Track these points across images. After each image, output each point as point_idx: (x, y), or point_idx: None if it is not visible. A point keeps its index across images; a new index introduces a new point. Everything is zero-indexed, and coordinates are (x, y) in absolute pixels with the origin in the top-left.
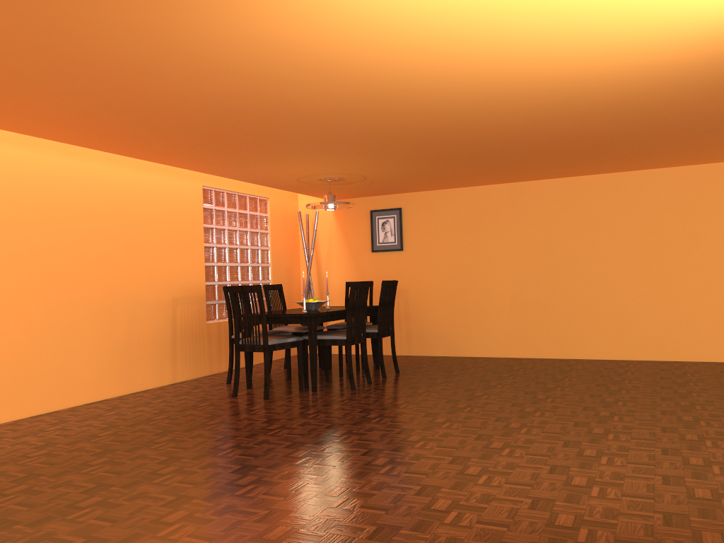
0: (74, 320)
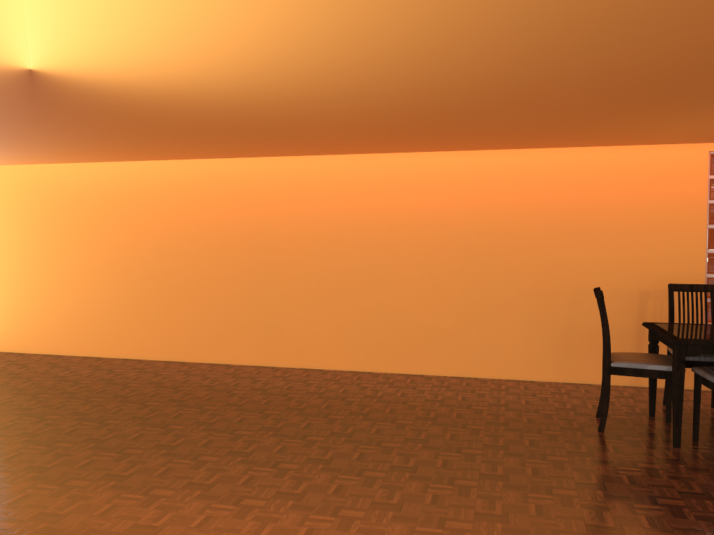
0: (502, 302)
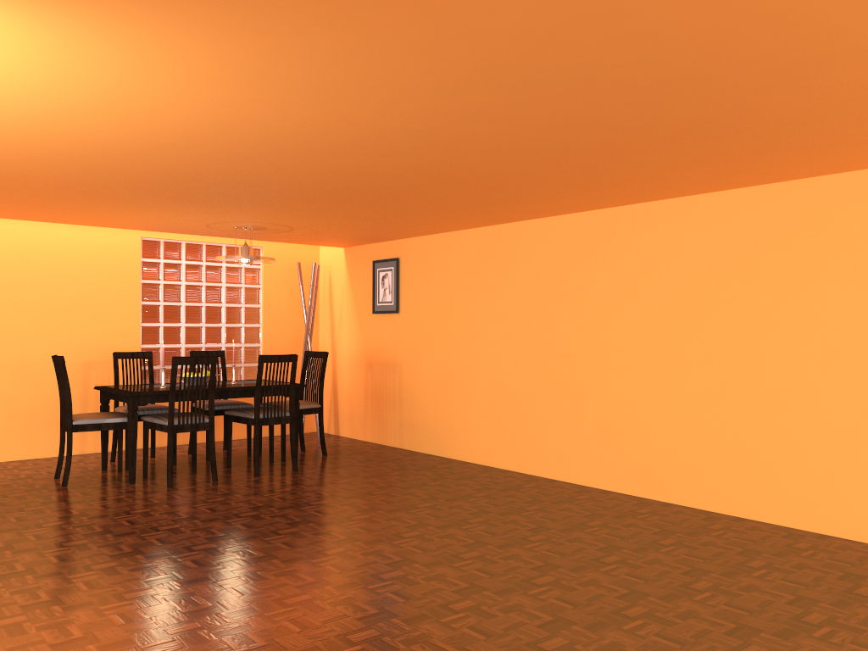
0: None
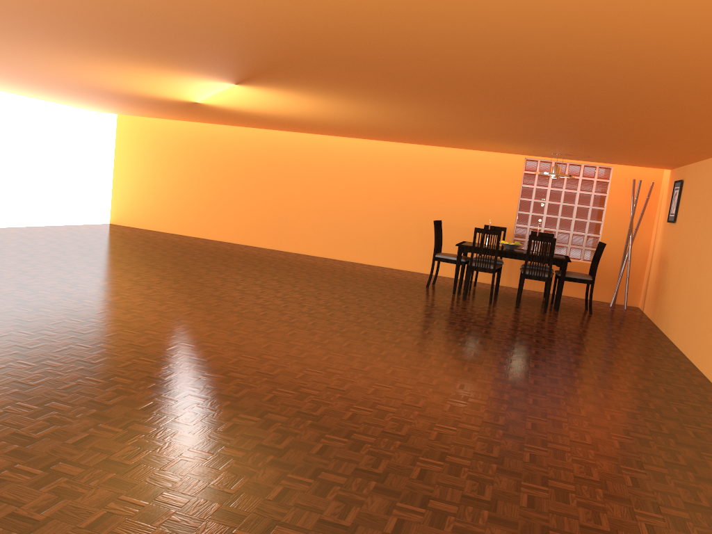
0: (408, 228)
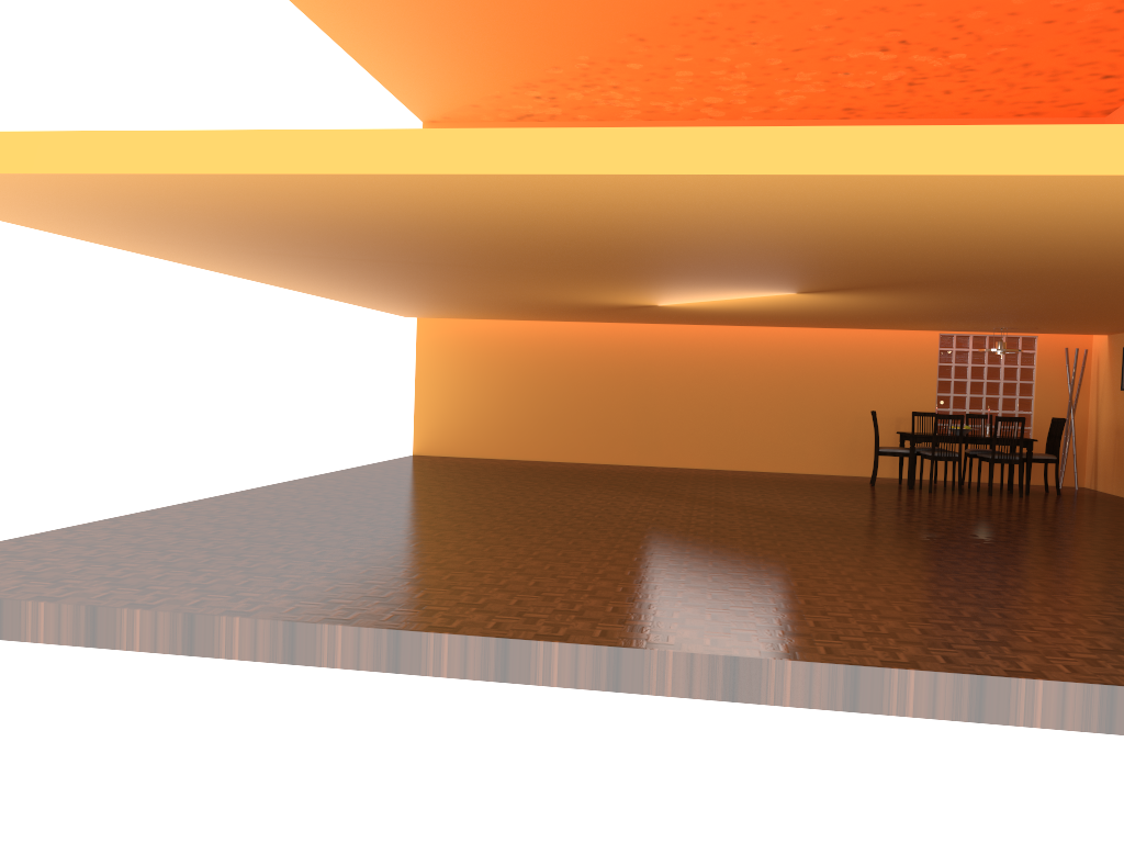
0: (810, 424)
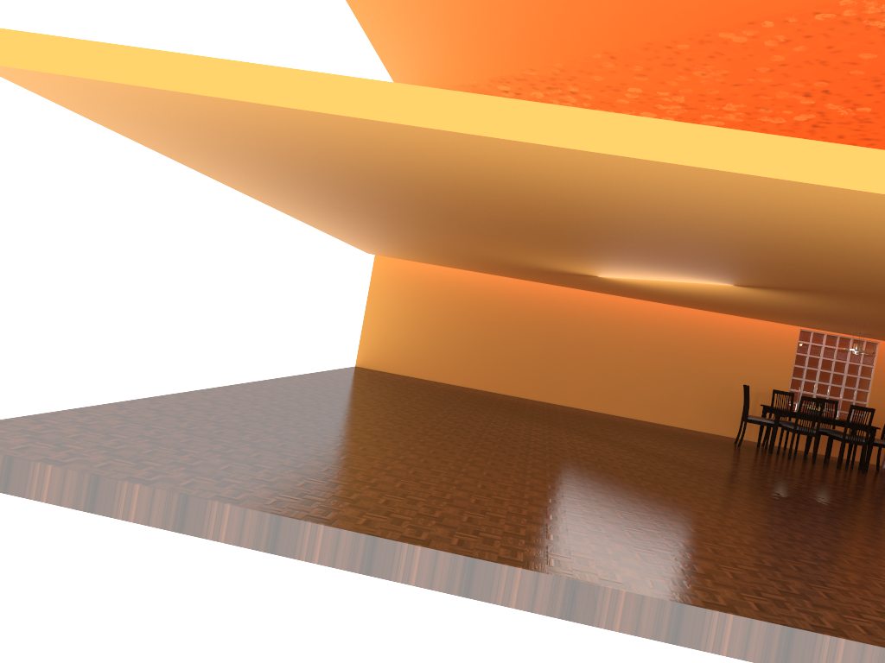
0: (685, 387)
